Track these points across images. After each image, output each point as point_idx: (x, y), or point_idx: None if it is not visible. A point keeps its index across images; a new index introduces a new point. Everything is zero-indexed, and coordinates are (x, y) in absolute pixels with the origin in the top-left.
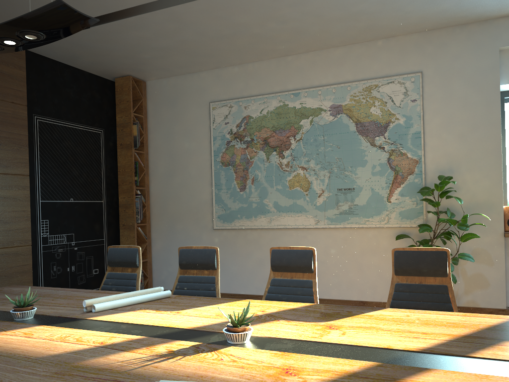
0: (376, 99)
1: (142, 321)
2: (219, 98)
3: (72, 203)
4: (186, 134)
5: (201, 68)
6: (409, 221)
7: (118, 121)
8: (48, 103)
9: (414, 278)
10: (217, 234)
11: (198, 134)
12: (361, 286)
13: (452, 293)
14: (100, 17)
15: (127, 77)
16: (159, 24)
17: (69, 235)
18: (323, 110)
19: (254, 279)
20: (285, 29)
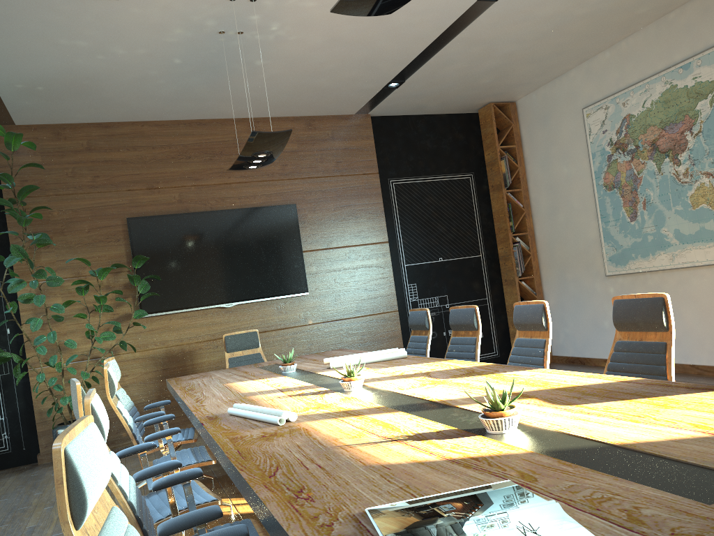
0: None
1: (340, 375)
2: (593, 100)
3: (442, 263)
4: (563, 156)
5: (564, 68)
6: None
7: (486, 160)
8: (403, 163)
9: (635, 334)
10: (611, 282)
11: (575, 154)
12: None
13: (669, 353)
14: (404, 70)
15: (488, 105)
16: (464, 53)
17: (442, 297)
18: None
19: None
20: None
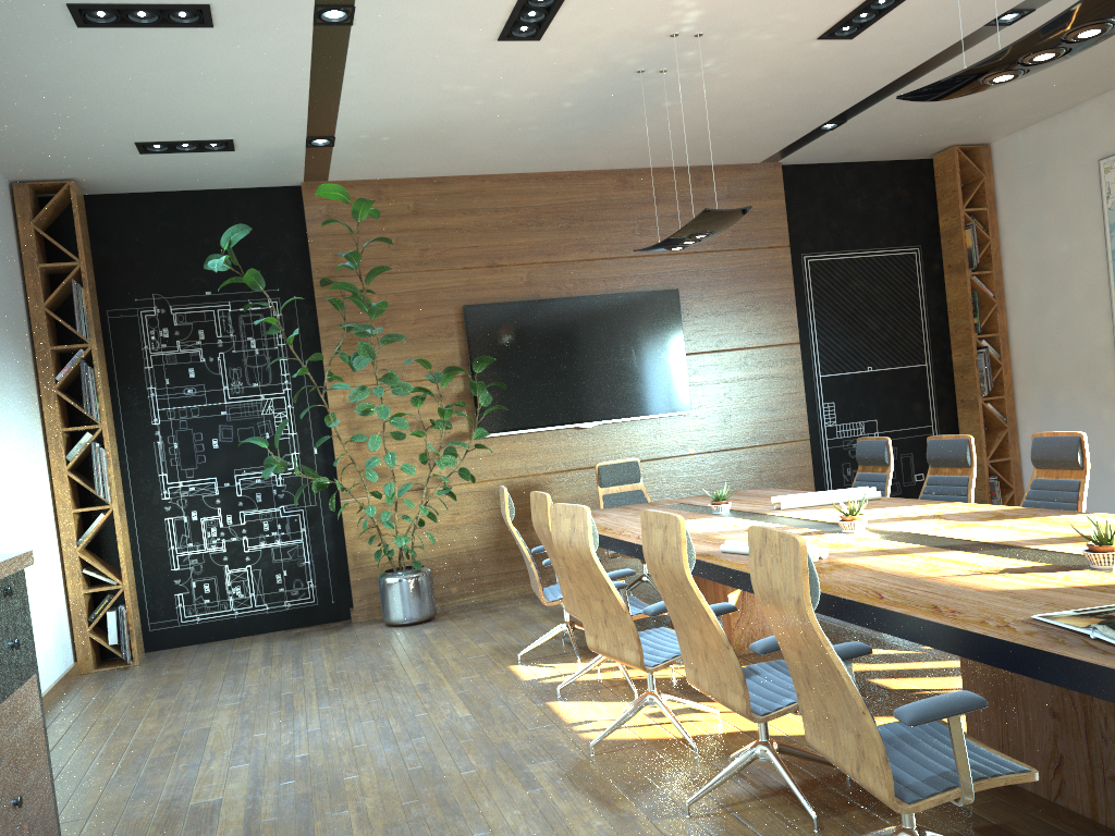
0: None
1: (808, 516)
2: None
3: (871, 374)
4: (1062, 226)
5: (1074, 100)
6: None
7: (941, 228)
8: (822, 232)
9: None
10: None
11: (1083, 224)
12: None
13: None
14: (851, 108)
15: (950, 149)
16: None
17: (869, 422)
18: None
19: None
20: None
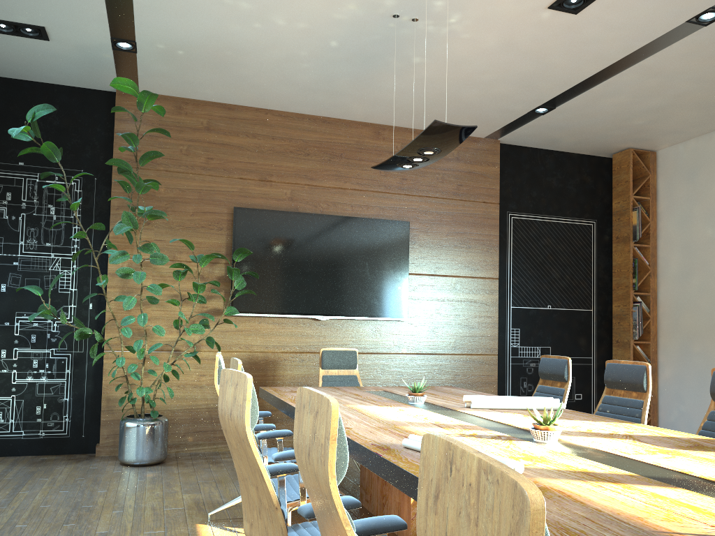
0: None
1: (496, 418)
2: None
3: (550, 311)
4: (709, 216)
5: None
6: None
7: (614, 208)
8: (524, 198)
9: None
10: None
11: None
12: None
13: None
14: (561, 95)
15: (627, 150)
16: (635, 84)
17: (544, 348)
18: None
19: None
20: None
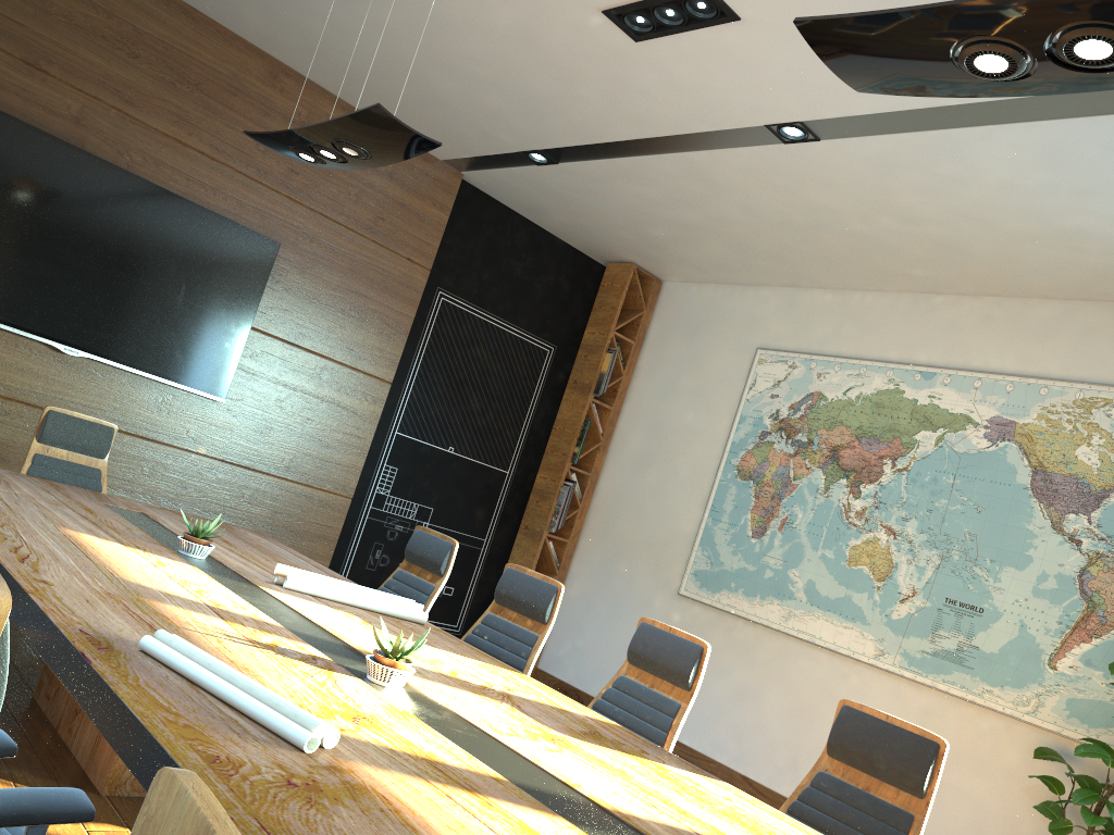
0: (1097, 431)
1: (319, 618)
2: (777, 345)
3: (450, 456)
4: (696, 396)
5: (761, 279)
6: (1086, 729)
7: (584, 339)
8: (470, 276)
9: (859, 776)
10: (682, 605)
11: (716, 403)
12: (925, 832)
13: None
14: (573, 148)
15: (628, 265)
16: (672, 179)
17: (425, 508)
18: (972, 422)
19: (716, 723)
20: (917, 235)
